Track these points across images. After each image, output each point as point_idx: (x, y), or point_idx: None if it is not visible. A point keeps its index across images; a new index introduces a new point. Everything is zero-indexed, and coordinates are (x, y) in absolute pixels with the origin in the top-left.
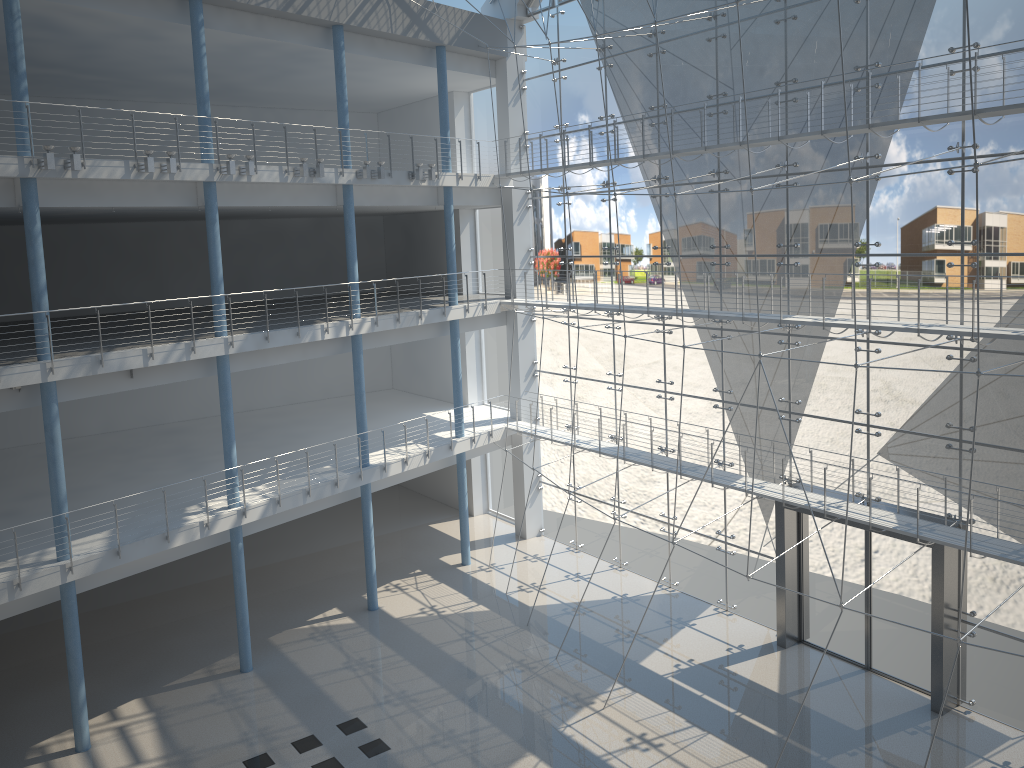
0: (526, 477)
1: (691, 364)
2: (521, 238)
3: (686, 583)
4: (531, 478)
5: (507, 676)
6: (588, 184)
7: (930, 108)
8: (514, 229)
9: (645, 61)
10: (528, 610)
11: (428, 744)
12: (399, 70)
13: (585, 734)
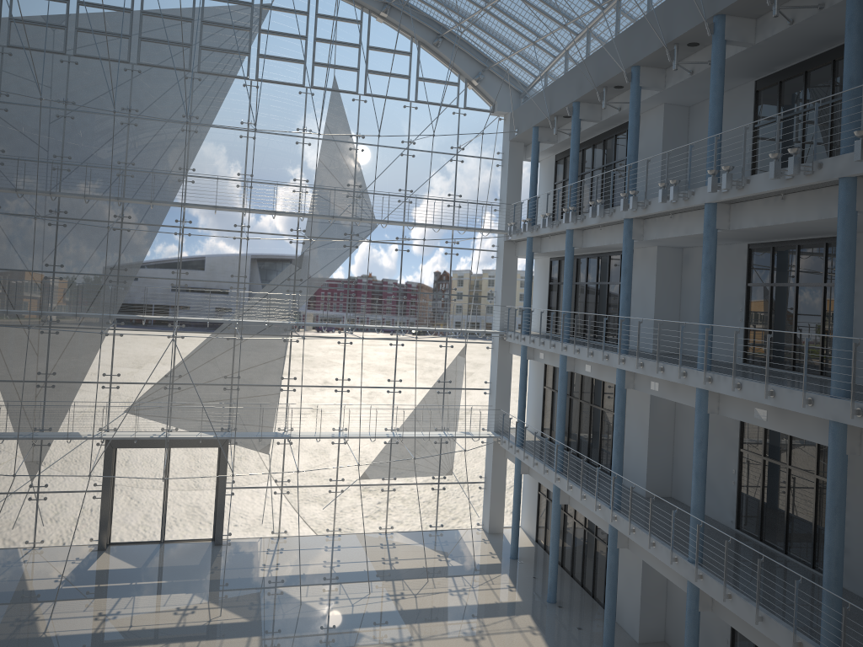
0: None
1: (13, 355)
2: None
3: None
4: None
5: None
6: None
7: (225, 201)
8: None
9: None
10: None
11: None
12: None
13: (64, 630)
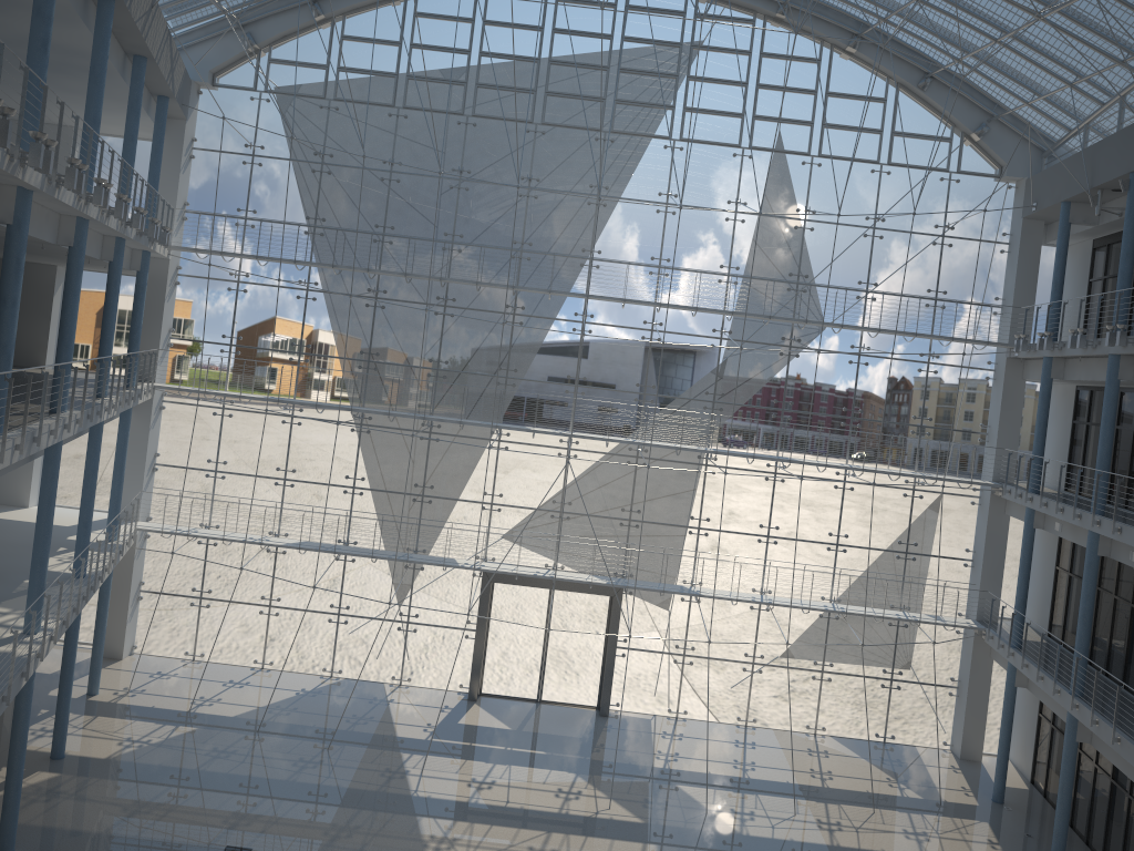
0: (132, 586)
1: (390, 462)
2: (167, 316)
3: (353, 668)
4: (135, 587)
5: (310, 773)
6: (278, 277)
7: (634, 292)
8: (165, 306)
9: (375, 182)
10: (237, 720)
11: (331, 840)
12: (105, 104)
13: (436, 792)
